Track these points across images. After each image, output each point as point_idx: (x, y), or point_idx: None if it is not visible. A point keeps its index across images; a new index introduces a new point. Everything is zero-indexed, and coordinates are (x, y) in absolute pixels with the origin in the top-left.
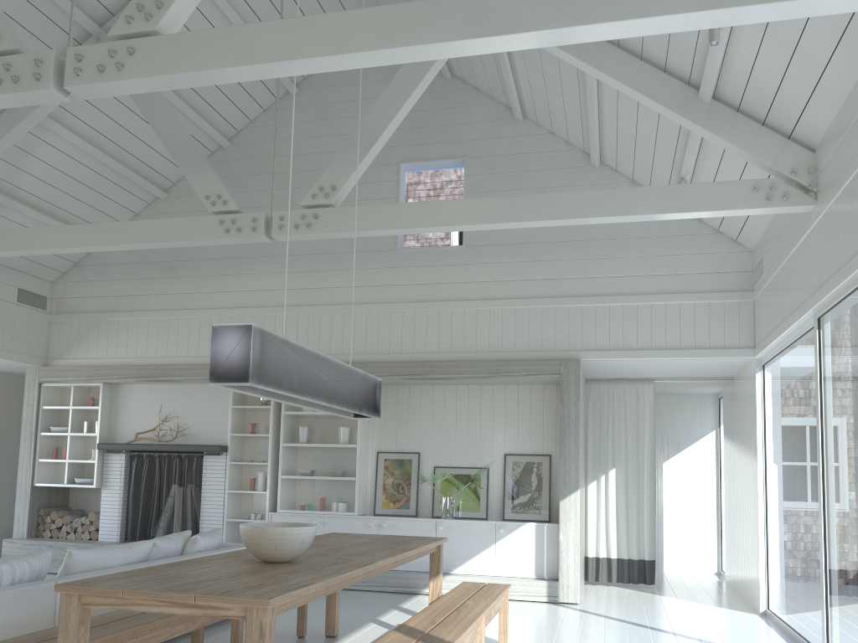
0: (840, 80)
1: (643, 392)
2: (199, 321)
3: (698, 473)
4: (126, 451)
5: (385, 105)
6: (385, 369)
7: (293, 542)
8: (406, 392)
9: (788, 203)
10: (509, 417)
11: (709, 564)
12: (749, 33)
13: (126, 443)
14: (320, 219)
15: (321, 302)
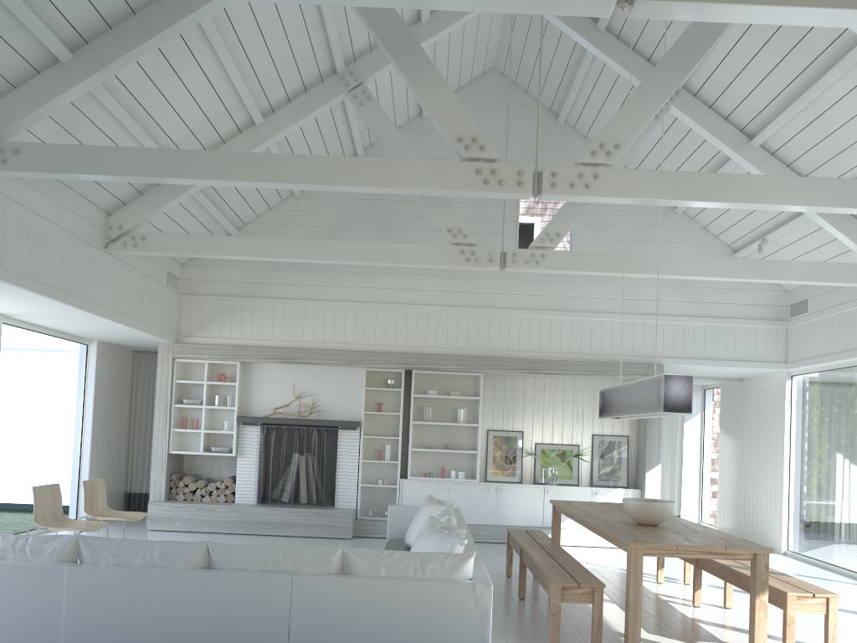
0: None
1: None
2: (335, 311)
3: (686, 447)
4: (260, 424)
5: None
6: (508, 364)
7: (671, 512)
8: (512, 381)
9: None
10: (596, 405)
11: (691, 517)
12: None
13: (264, 417)
14: (547, 259)
15: (449, 303)
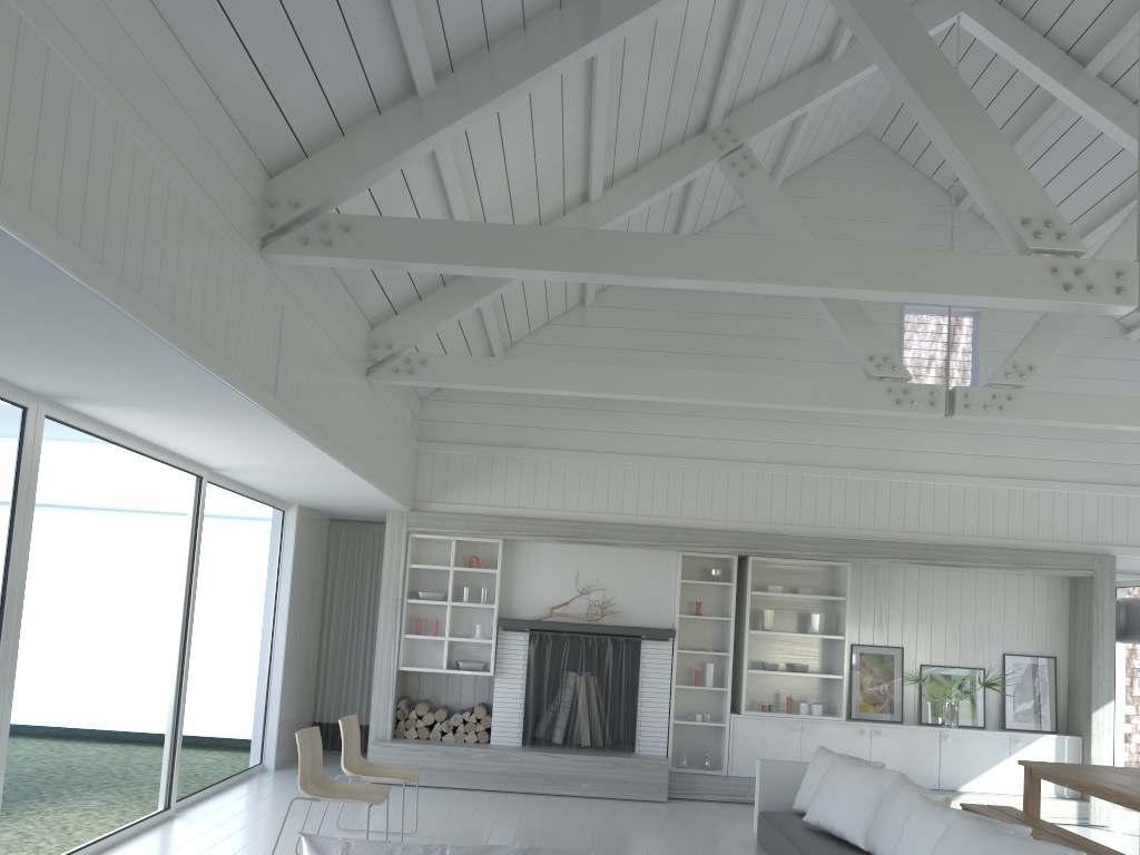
0: None
1: None
2: (639, 469)
3: None
4: (529, 629)
5: None
6: (890, 550)
7: None
8: (887, 574)
9: None
10: (1008, 611)
11: None
12: None
13: (536, 619)
14: (1015, 402)
15: (803, 461)
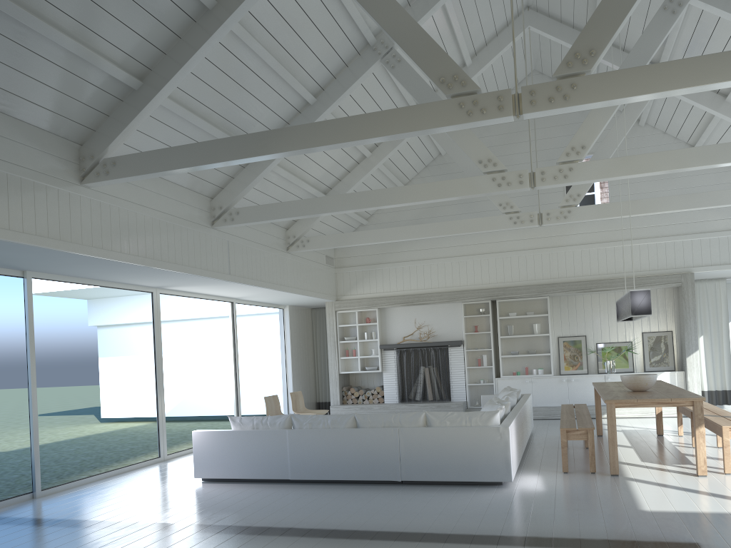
0: None
1: (718, 286)
2: (437, 265)
3: None
4: (395, 348)
5: (606, 146)
6: (566, 287)
7: (653, 381)
8: (573, 299)
9: None
10: None
11: None
12: None
13: (397, 343)
14: (572, 213)
15: (518, 249)
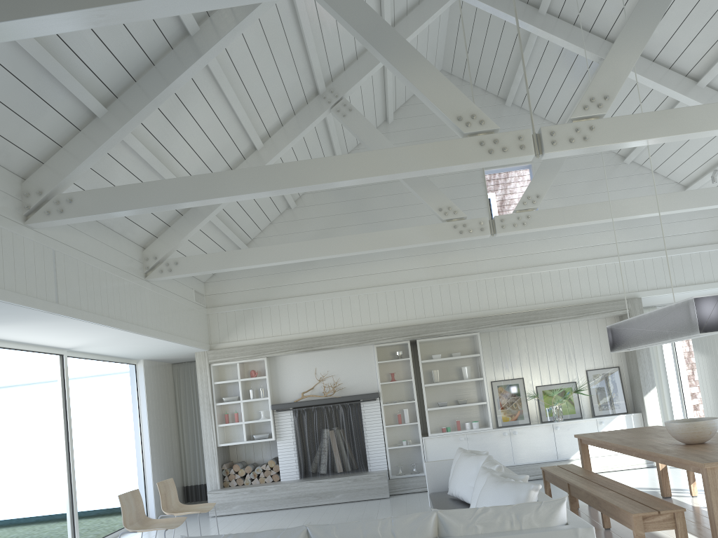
0: None
1: None
2: (340, 300)
3: None
4: (292, 408)
5: None
6: (500, 320)
7: (717, 427)
8: (505, 335)
9: None
10: (584, 344)
11: None
12: None
13: (294, 401)
14: (532, 219)
15: (438, 276)
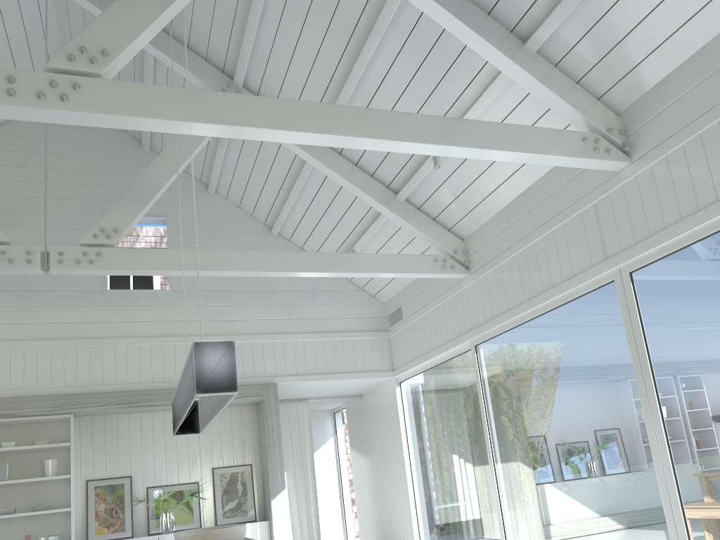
0: (499, 200)
1: (301, 409)
2: None
3: (324, 471)
4: None
5: (162, 167)
6: (102, 399)
7: (240, 539)
8: (114, 420)
9: (454, 271)
10: (213, 435)
11: None
12: (449, 164)
13: None
14: (103, 257)
15: (25, 337)
